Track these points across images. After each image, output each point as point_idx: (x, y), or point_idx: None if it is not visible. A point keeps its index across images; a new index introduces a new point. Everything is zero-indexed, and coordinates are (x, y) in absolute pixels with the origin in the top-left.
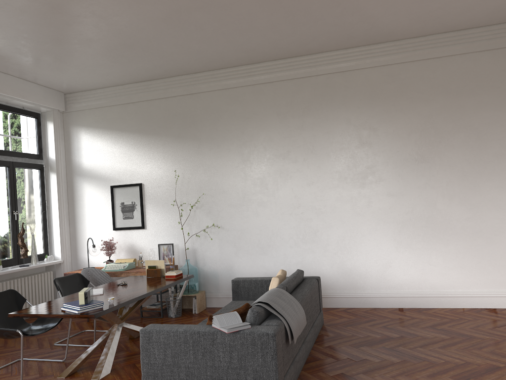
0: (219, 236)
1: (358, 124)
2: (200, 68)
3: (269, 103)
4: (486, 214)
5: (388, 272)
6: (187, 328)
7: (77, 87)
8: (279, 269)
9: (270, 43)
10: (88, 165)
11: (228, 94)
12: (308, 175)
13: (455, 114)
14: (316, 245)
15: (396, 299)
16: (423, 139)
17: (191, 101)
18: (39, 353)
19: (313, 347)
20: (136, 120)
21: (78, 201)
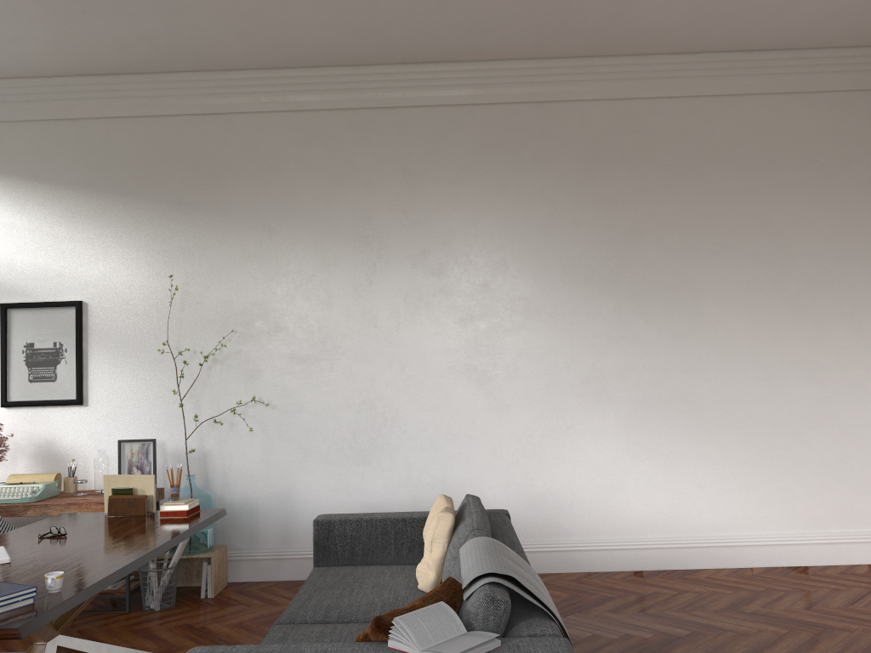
0: (263, 424)
1: (567, 207)
2: (243, 58)
3: (386, 149)
4: (792, 391)
5: (616, 501)
6: None
7: None
8: (395, 497)
9: (412, 18)
10: None
11: (299, 123)
12: (463, 303)
13: (742, 203)
14: (476, 446)
15: (630, 553)
16: (686, 245)
17: (214, 129)
18: None
19: None
20: (77, 160)
21: None
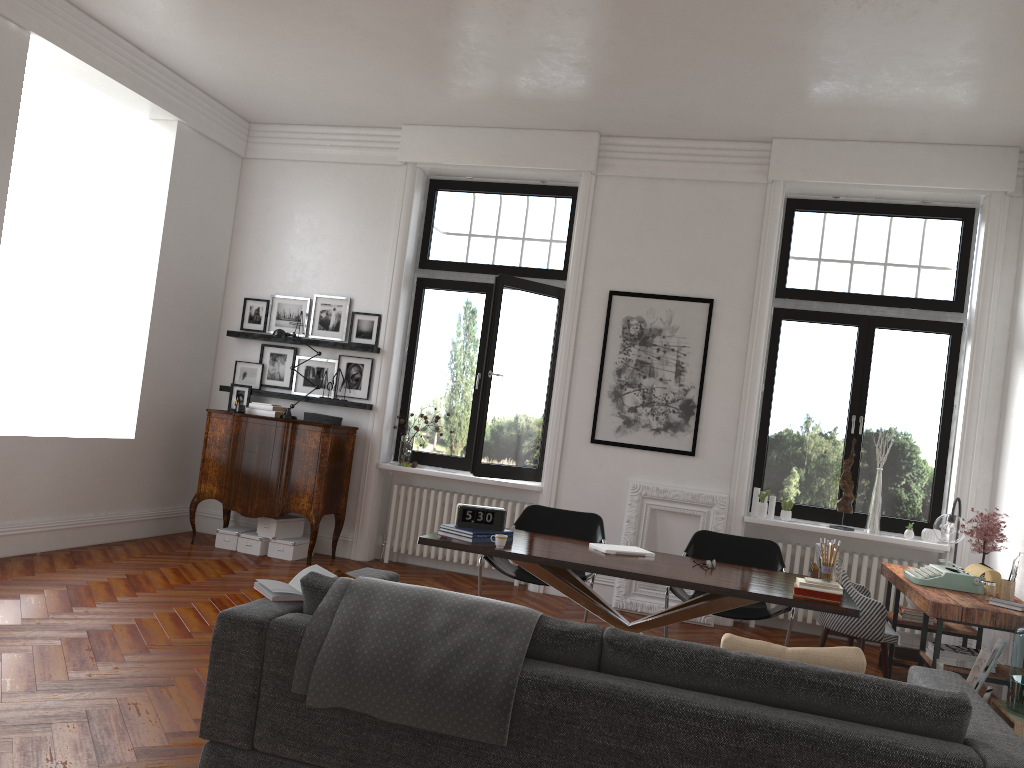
0: None
1: None
2: None
3: None
4: None
5: None
6: None
7: (1011, 125)
8: None
9: None
10: None
11: None
12: None
13: None
14: None
15: None
16: None
17: None
18: None
19: None
20: None
21: (1008, 413)
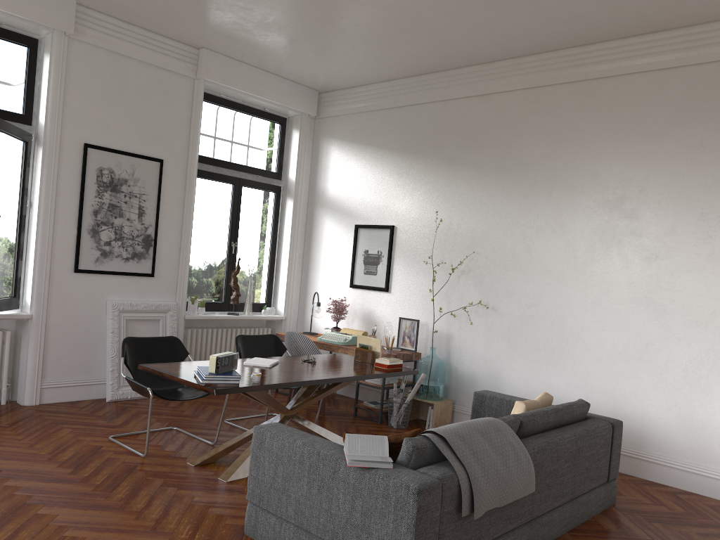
0: (487, 321)
1: None
2: (497, 53)
3: (601, 112)
4: None
5: None
6: (308, 441)
7: (332, 83)
8: (573, 394)
9: (604, 6)
10: (333, 192)
11: (536, 97)
12: (649, 243)
13: None
14: (645, 368)
15: None
16: None
17: (480, 106)
18: (200, 427)
19: (560, 536)
20: (400, 134)
21: (316, 241)
